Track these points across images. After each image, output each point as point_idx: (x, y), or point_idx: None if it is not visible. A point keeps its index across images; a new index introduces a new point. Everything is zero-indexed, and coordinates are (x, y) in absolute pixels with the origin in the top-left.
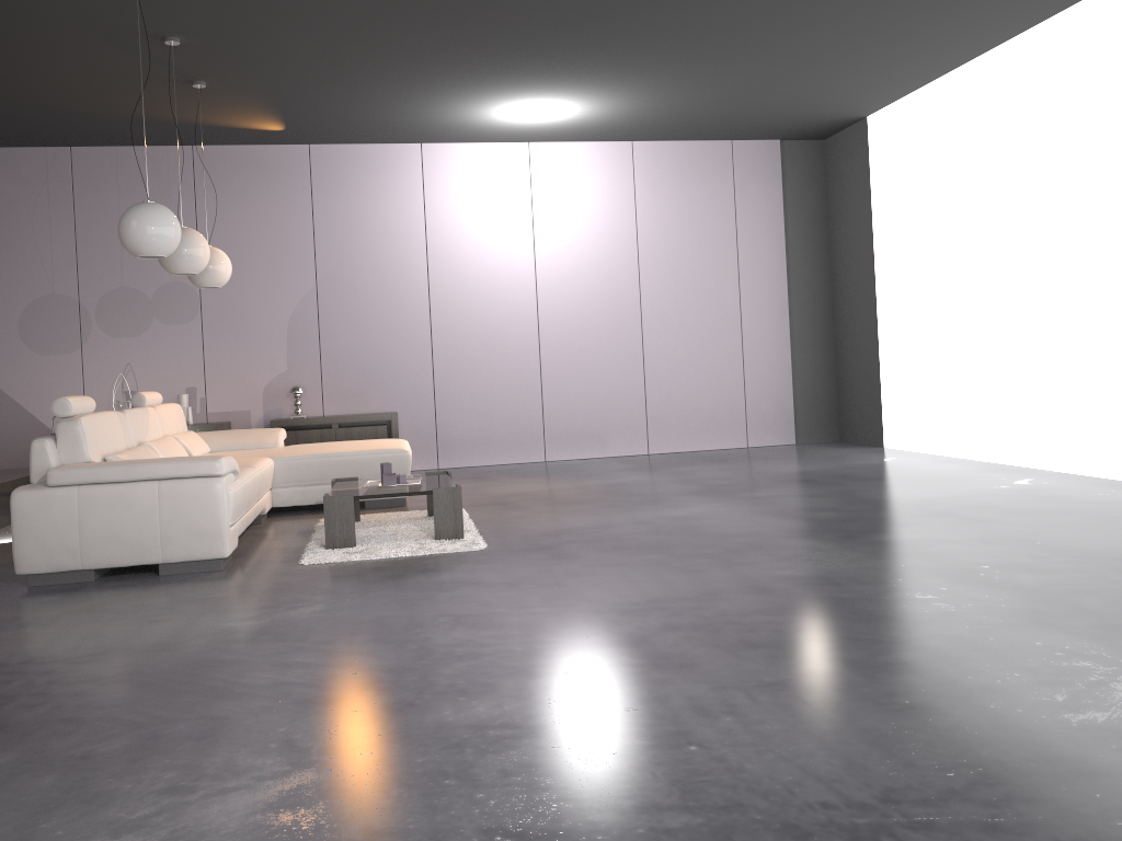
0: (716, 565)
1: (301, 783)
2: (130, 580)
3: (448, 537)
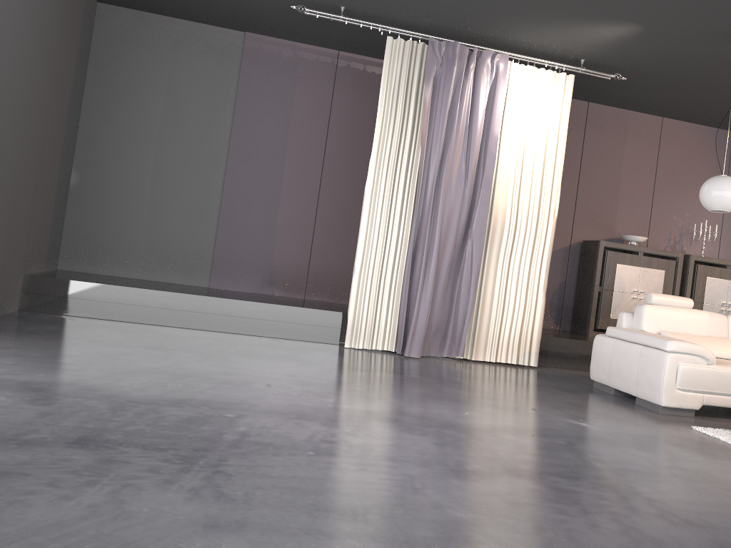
0: None
1: (304, 402)
2: (618, 399)
3: None
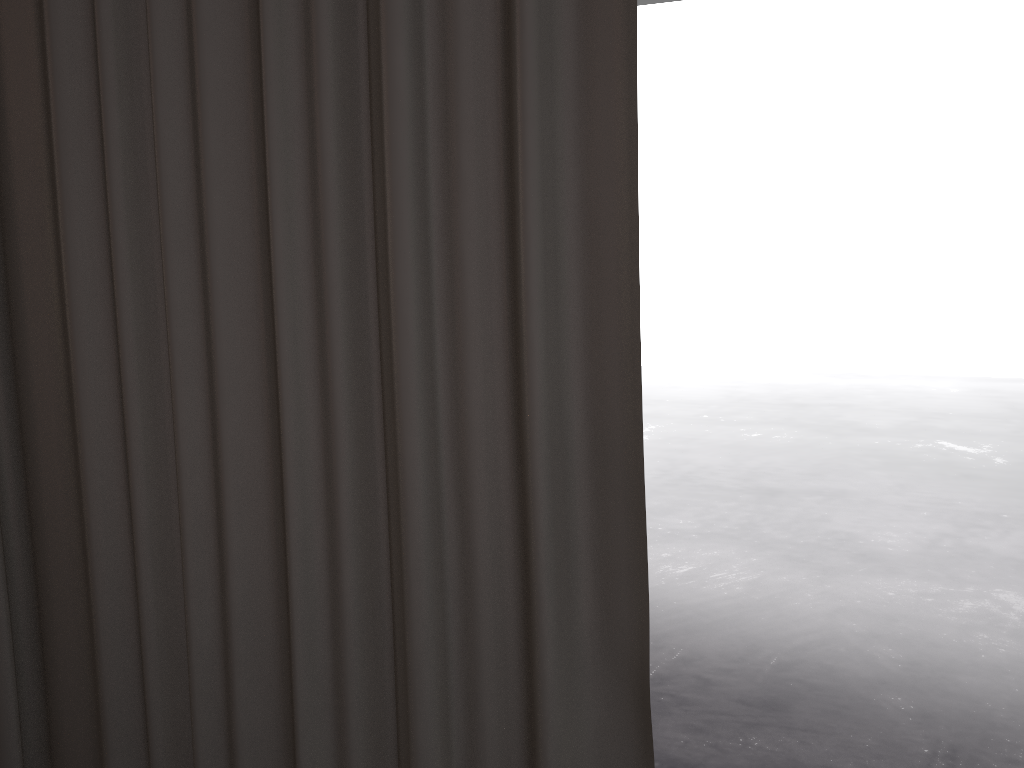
0: None
1: (1022, 599)
2: None
3: None
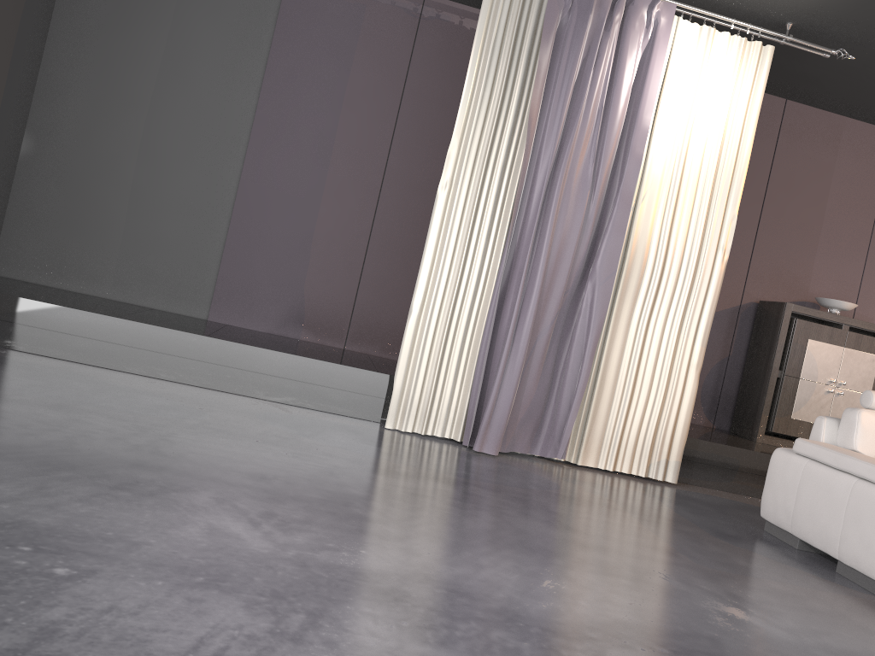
0: None
1: (247, 541)
2: (807, 560)
3: None
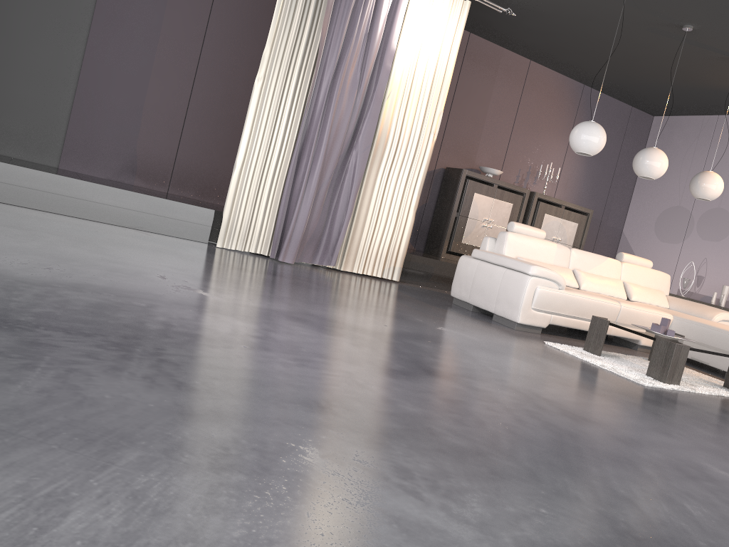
0: (700, 446)
1: (209, 296)
2: (477, 315)
3: (654, 377)
